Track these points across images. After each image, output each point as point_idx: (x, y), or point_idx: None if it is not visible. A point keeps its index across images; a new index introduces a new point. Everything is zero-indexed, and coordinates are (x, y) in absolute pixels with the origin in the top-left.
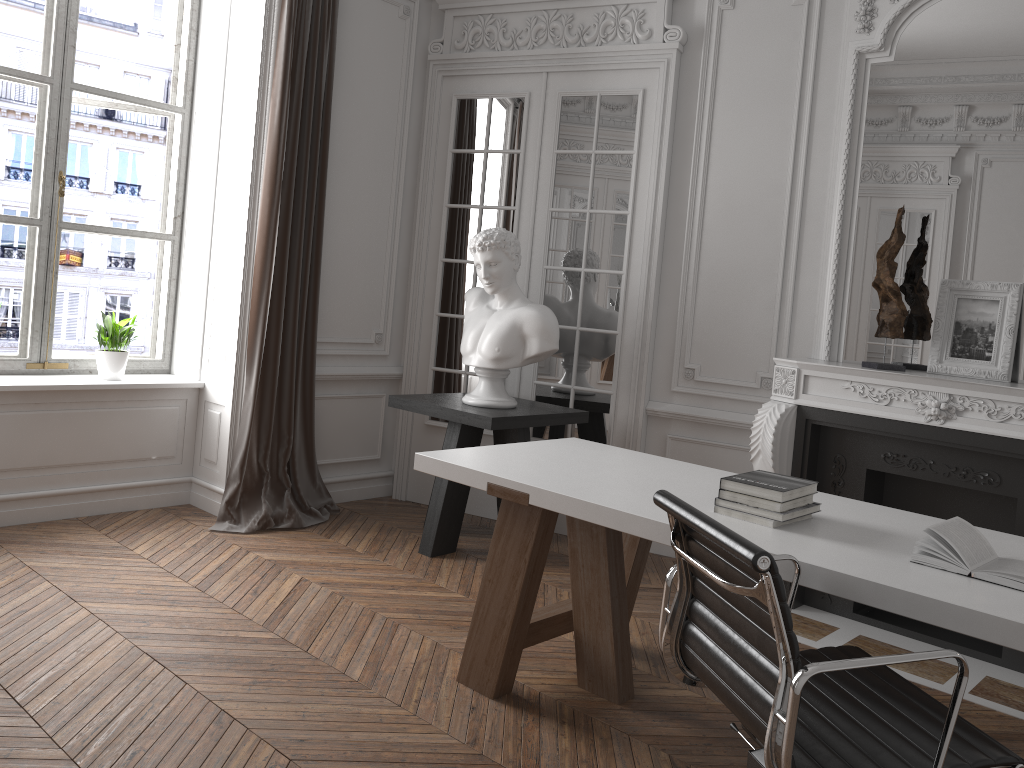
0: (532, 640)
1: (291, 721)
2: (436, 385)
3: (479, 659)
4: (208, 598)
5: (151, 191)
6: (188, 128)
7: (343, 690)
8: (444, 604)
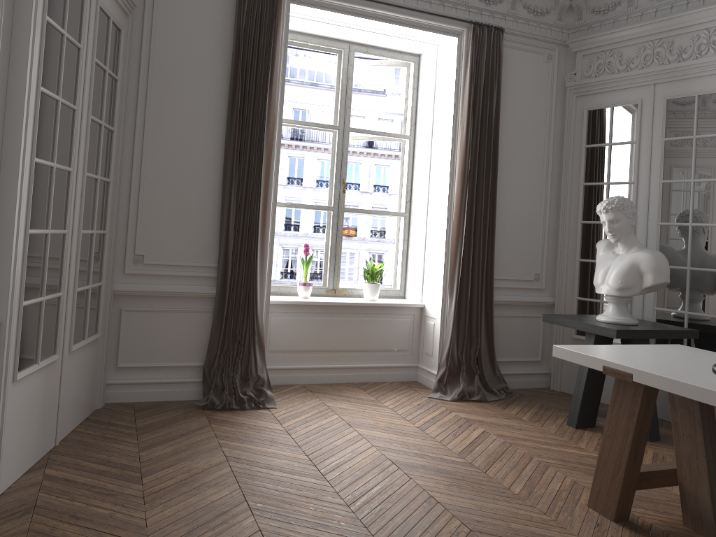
0: (644, 485)
1: (472, 509)
2: (579, 310)
3: (602, 492)
4: (425, 434)
5: (394, 189)
6: (412, 147)
7: (507, 498)
8: (582, 458)
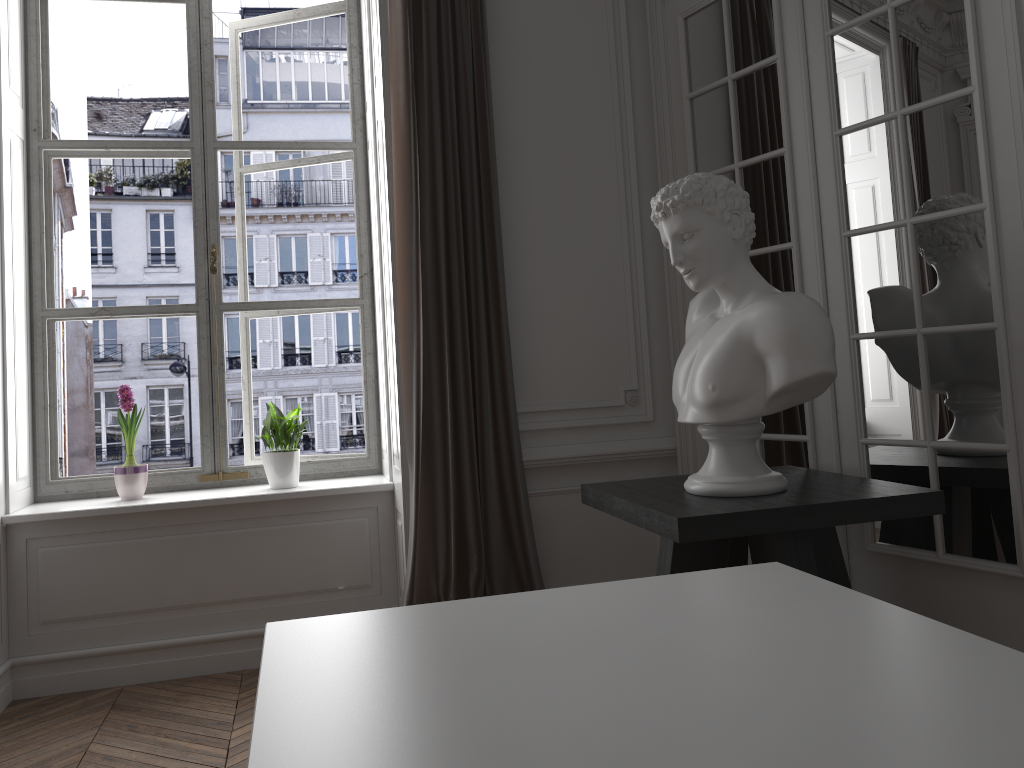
0: None
1: None
2: None
3: None
4: None
5: None
6: (363, 165)
7: None
8: None
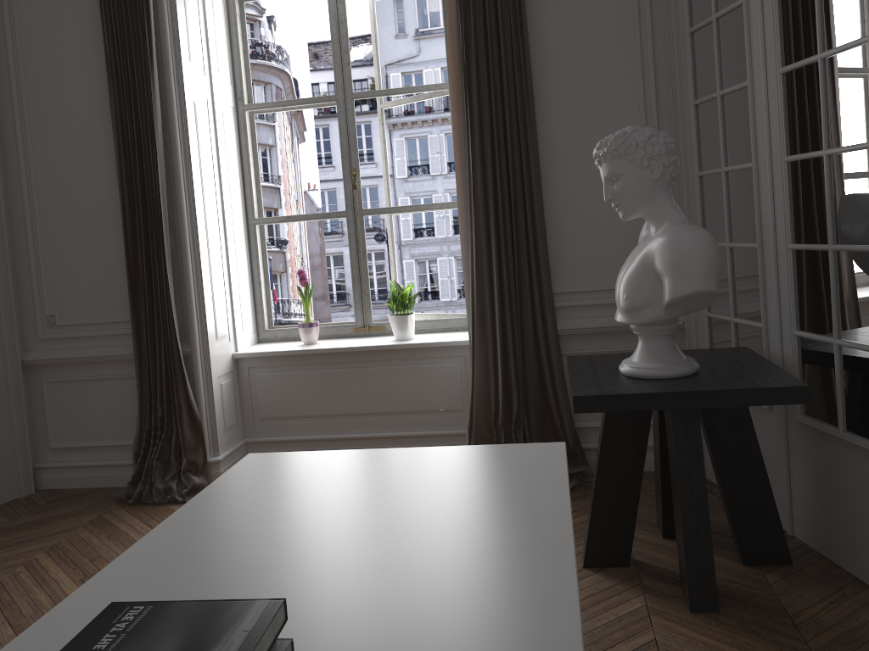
0: None
1: None
2: (713, 336)
3: None
4: None
5: None
6: None
7: None
8: None
